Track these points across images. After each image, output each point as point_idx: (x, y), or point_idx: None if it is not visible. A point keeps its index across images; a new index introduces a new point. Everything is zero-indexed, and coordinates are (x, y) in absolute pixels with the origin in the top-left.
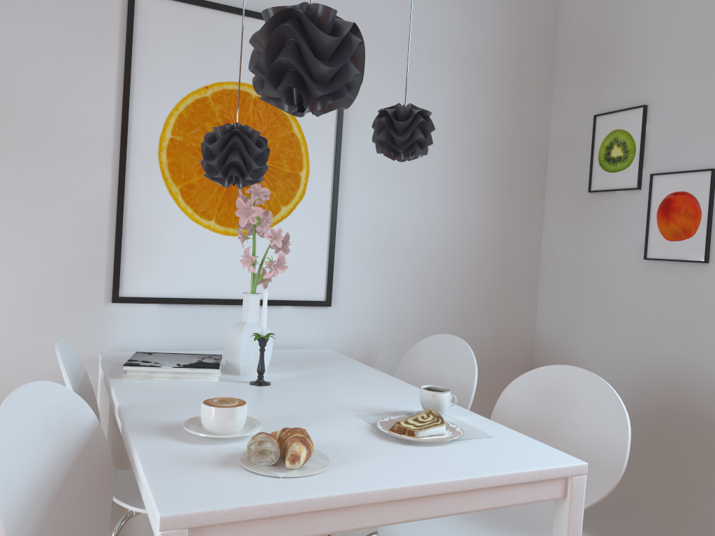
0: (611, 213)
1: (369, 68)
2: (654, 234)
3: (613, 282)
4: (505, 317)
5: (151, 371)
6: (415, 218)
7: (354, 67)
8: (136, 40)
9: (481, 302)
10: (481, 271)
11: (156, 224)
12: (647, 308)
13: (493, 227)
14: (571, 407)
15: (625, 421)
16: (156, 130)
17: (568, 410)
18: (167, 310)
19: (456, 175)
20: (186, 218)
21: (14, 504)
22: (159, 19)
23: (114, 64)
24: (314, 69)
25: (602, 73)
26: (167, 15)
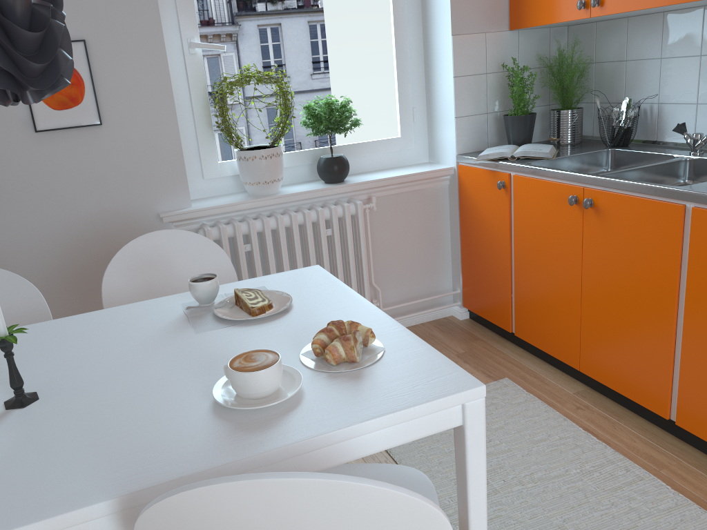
0: None
1: None
2: (39, 106)
3: (1, 162)
4: None
5: None
6: None
7: None
8: None
9: None
10: None
11: None
12: (52, 178)
13: None
14: (171, 263)
15: (221, 250)
16: None
17: (170, 267)
18: None
19: None
20: None
21: None
22: None
23: None
24: None
25: None
26: None
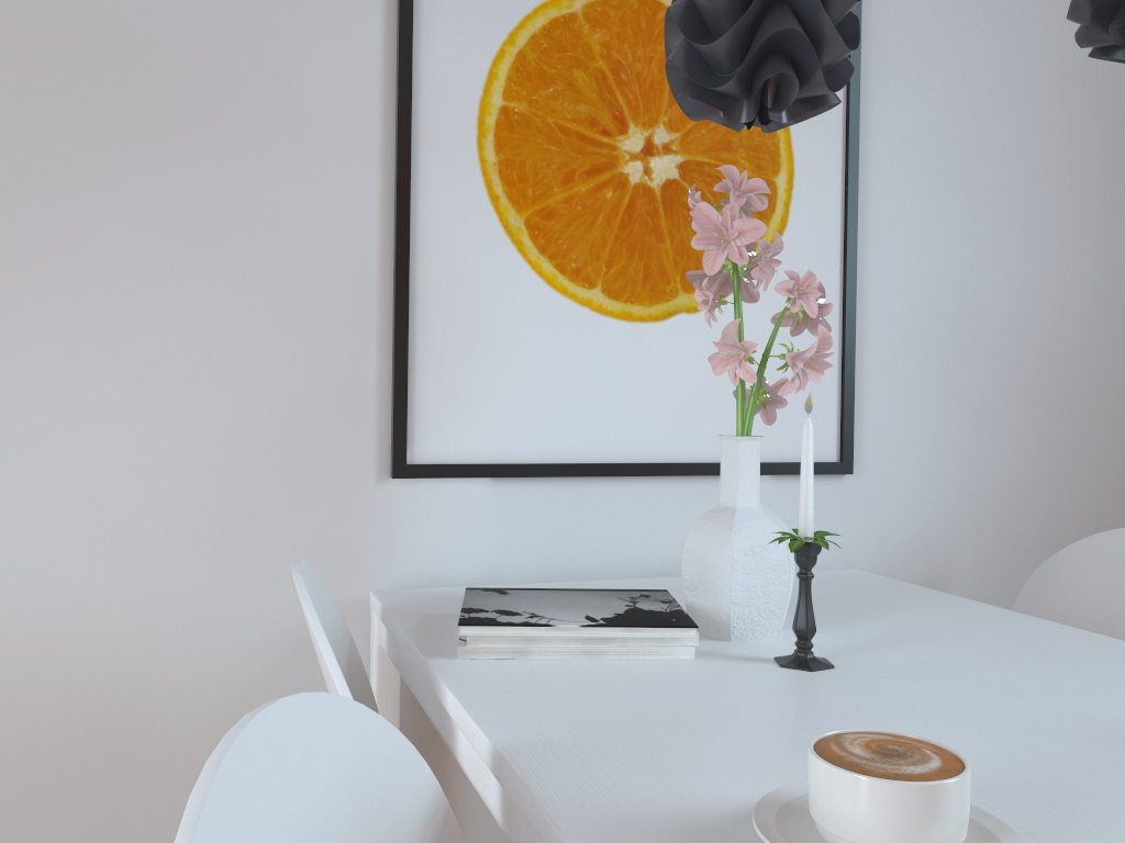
0: None
1: None
2: None
3: None
4: None
5: (528, 638)
6: (1016, 274)
7: None
8: None
9: None
10: None
11: (478, 299)
12: None
13: None
14: None
15: None
16: (472, 90)
17: None
18: (508, 491)
19: (1098, 176)
20: (540, 284)
21: None
22: None
23: None
24: None
25: None
26: None
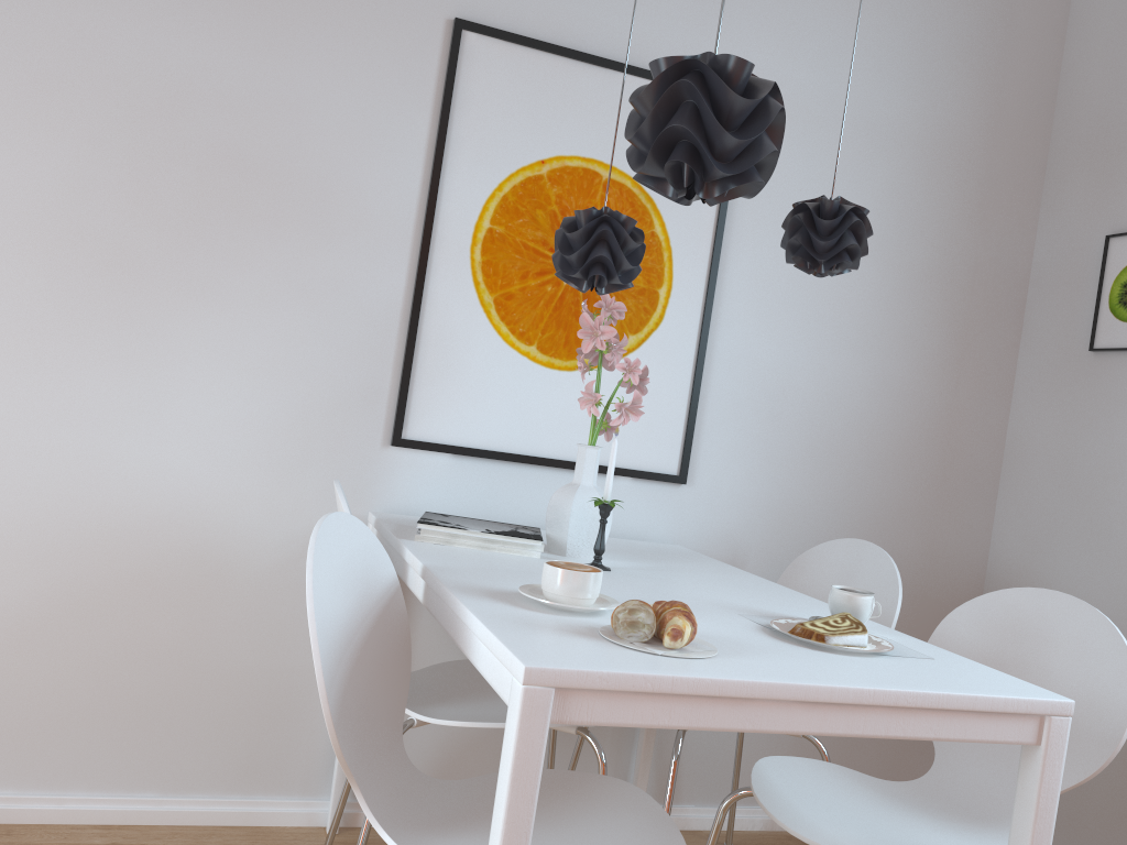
0: (1124, 383)
1: None
2: None
3: (1120, 488)
4: (942, 530)
5: (453, 535)
6: (817, 369)
7: (770, 141)
8: (457, 93)
9: (907, 503)
10: (910, 457)
11: (458, 344)
12: None
13: (934, 394)
14: (1047, 648)
15: None
16: (471, 216)
17: (1042, 652)
18: (461, 464)
19: (884, 311)
20: (498, 339)
21: (326, 649)
22: (489, 67)
23: (426, 124)
24: (717, 141)
25: (1123, 174)
26: (500, 61)
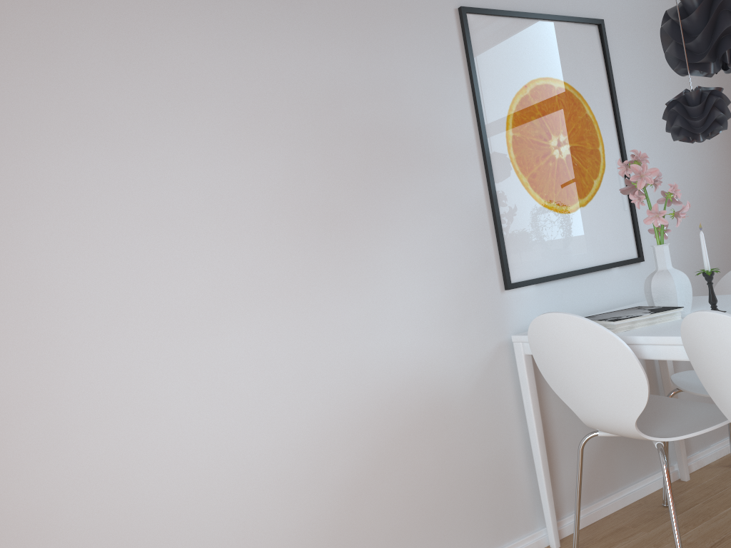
0: None
1: (620, 48)
2: None
3: None
4: None
5: (632, 322)
6: (676, 172)
7: None
8: (474, 54)
9: None
10: (727, 209)
11: (519, 213)
12: None
13: (725, 169)
14: None
15: None
16: (503, 131)
17: None
18: (541, 289)
19: None
20: (537, 203)
21: None
22: (484, 34)
23: (463, 79)
24: None
25: None
26: (488, 28)
